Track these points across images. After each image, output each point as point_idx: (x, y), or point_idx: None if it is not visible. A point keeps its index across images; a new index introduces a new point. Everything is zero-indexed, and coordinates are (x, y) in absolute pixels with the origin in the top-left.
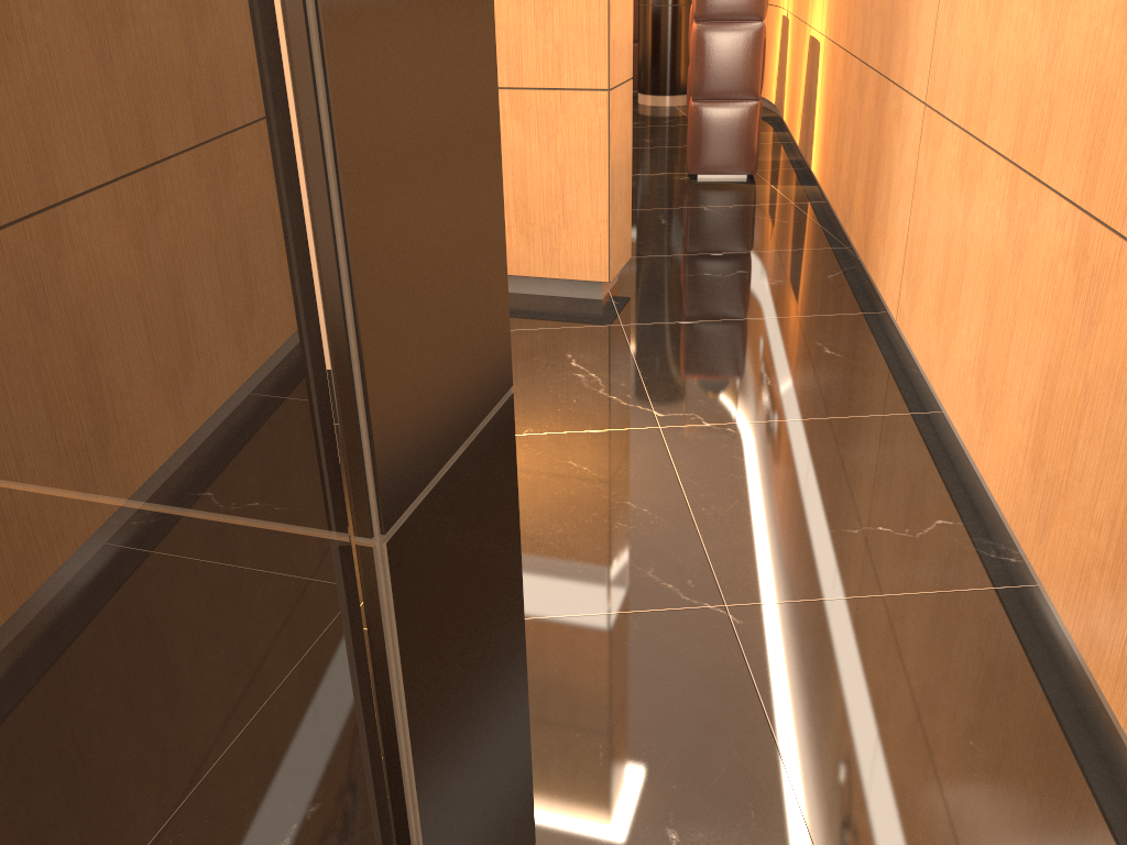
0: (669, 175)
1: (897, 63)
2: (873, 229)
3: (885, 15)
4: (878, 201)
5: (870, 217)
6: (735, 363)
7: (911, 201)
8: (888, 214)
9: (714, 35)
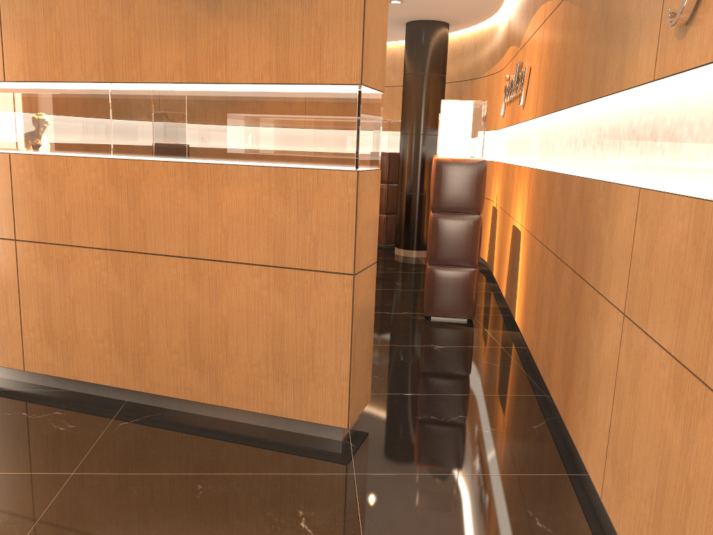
0: (410, 314)
1: (591, 269)
2: (572, 397)
3: (577, 228)
4: (577, 376)
5: (568, 384)
6: (453, 534)
7: (613, 395)
8: (588, 392)
9: (445, 221)
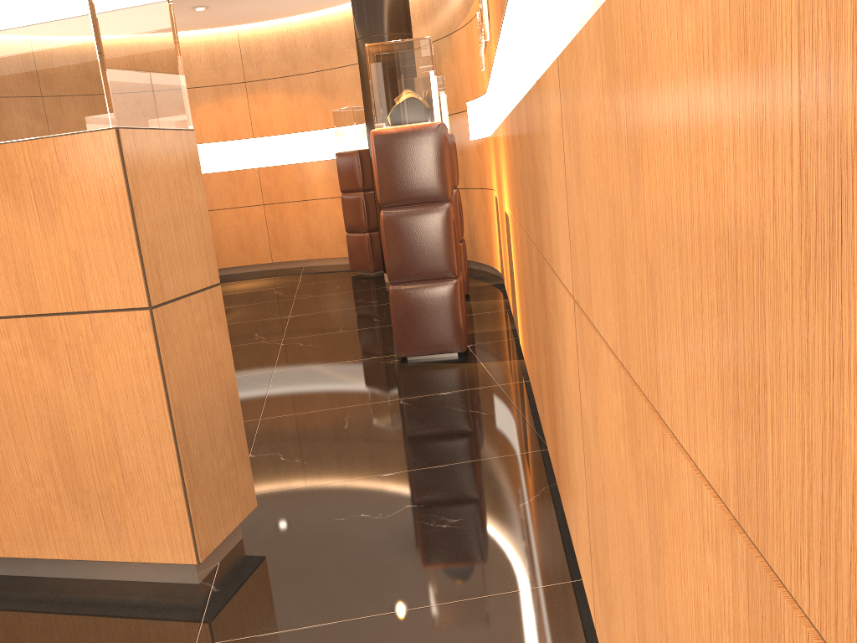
0: (380, 359)
1: (546, 236)
2: (559, 452)
3: (532, 179)
4: (558, 417)
5: (555, 432)
6: None
7: (583, 448)
8: (567, 444)
9: (402, 219)
